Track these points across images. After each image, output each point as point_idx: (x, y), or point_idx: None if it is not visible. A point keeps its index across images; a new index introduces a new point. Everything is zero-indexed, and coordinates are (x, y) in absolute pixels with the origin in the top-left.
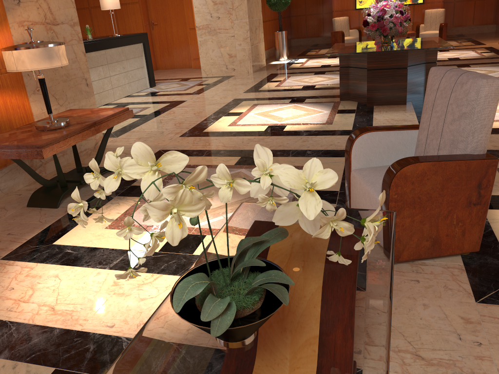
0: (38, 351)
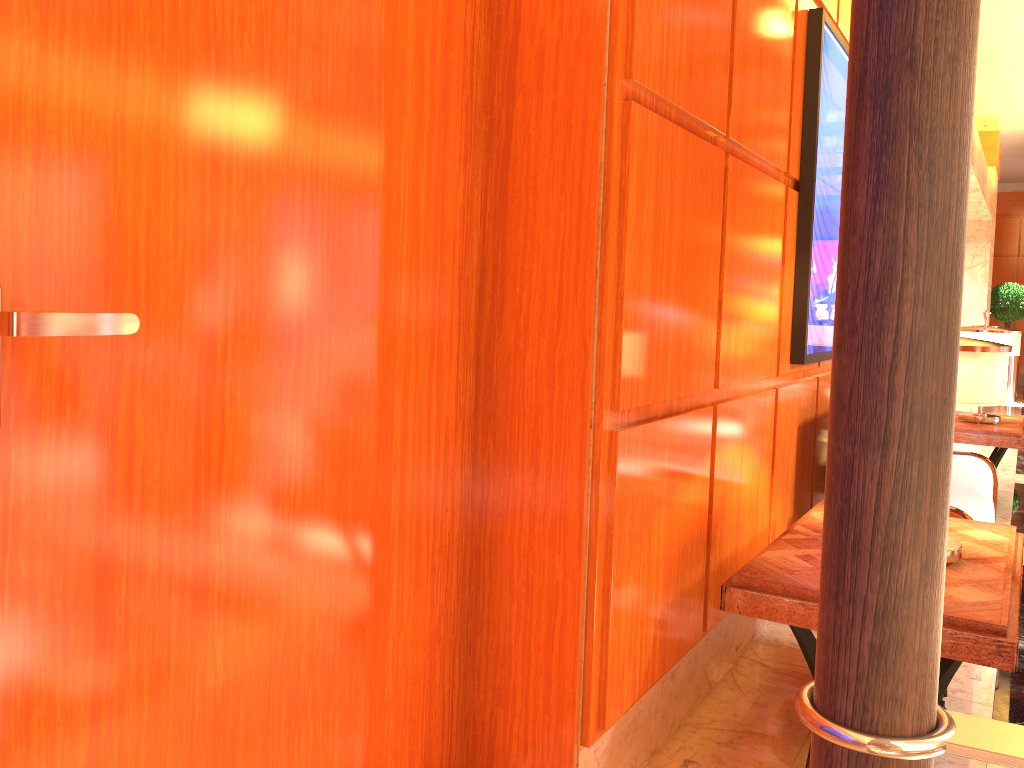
0: None
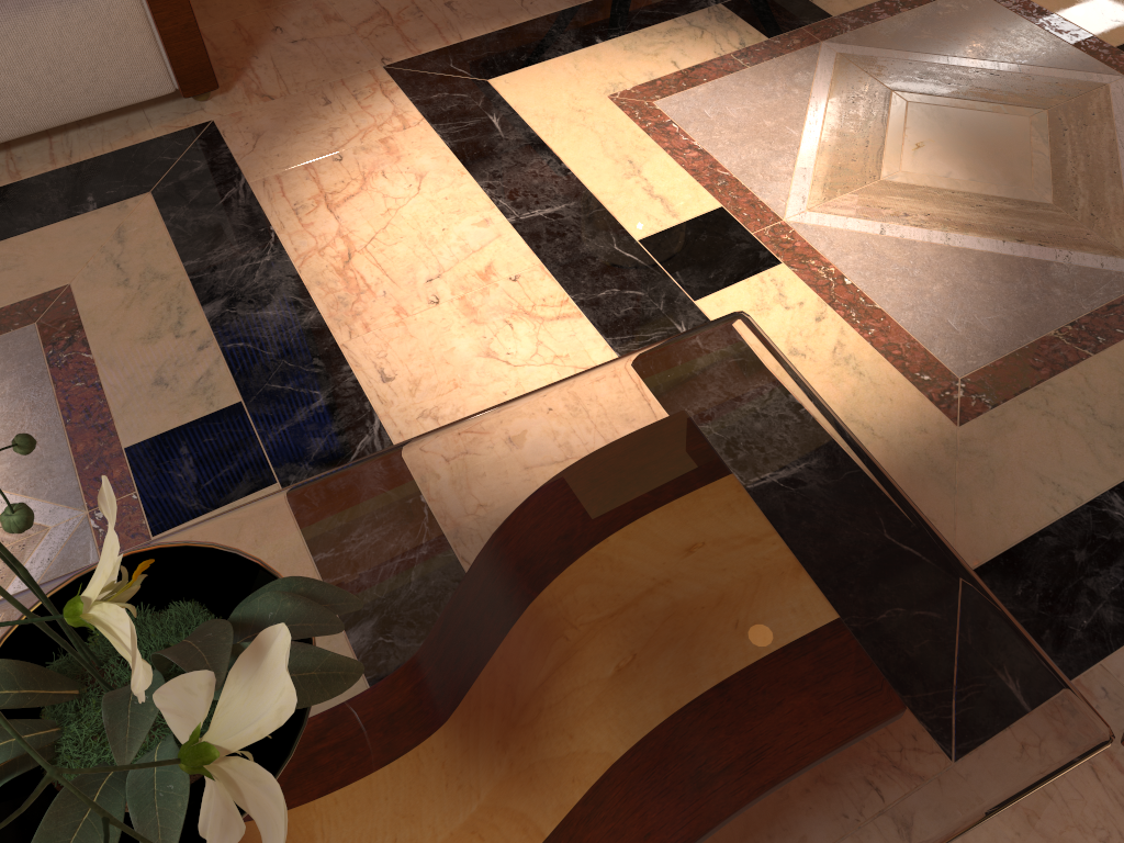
0: (252, 342)
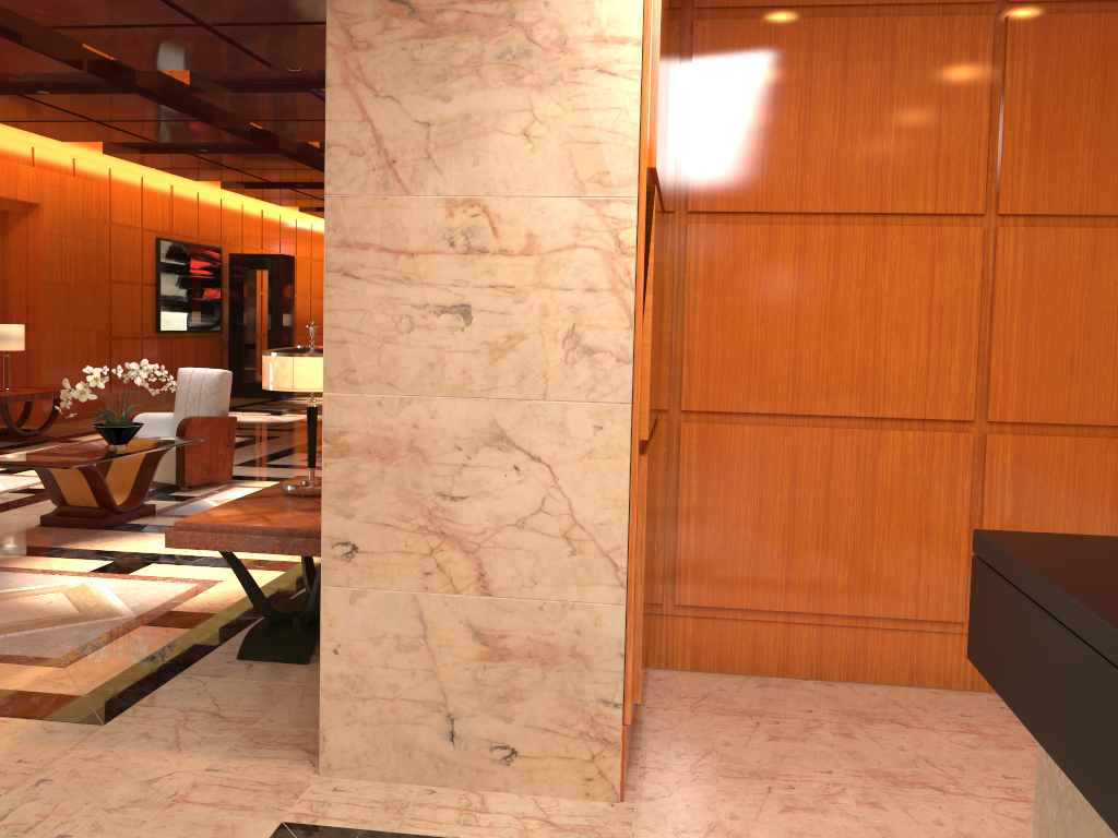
0: None
